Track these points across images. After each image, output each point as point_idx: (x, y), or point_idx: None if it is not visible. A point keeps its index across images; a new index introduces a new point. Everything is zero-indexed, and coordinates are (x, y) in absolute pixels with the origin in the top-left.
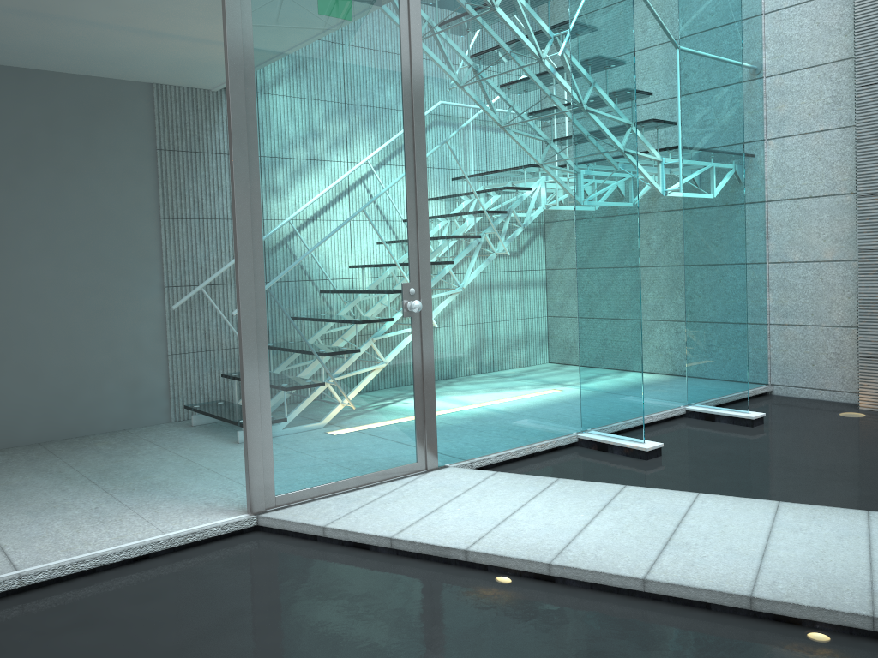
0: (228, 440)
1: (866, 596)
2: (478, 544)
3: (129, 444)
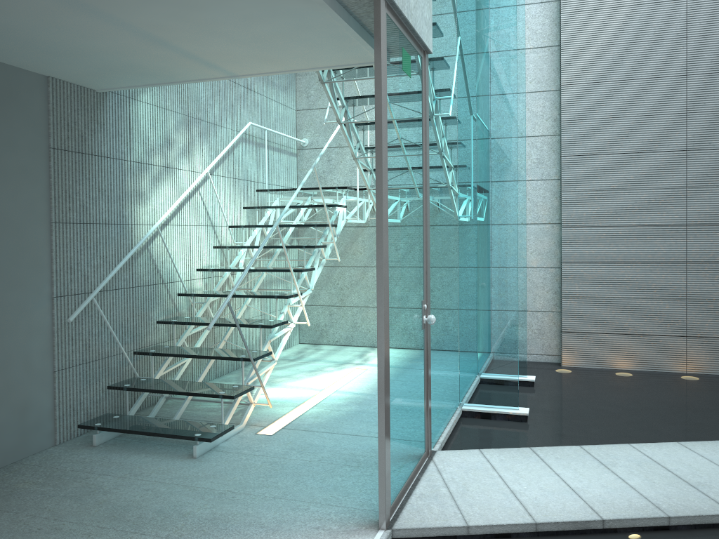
0: (177, 457)
1: None
2: (600, 513)
3: (65, 479)
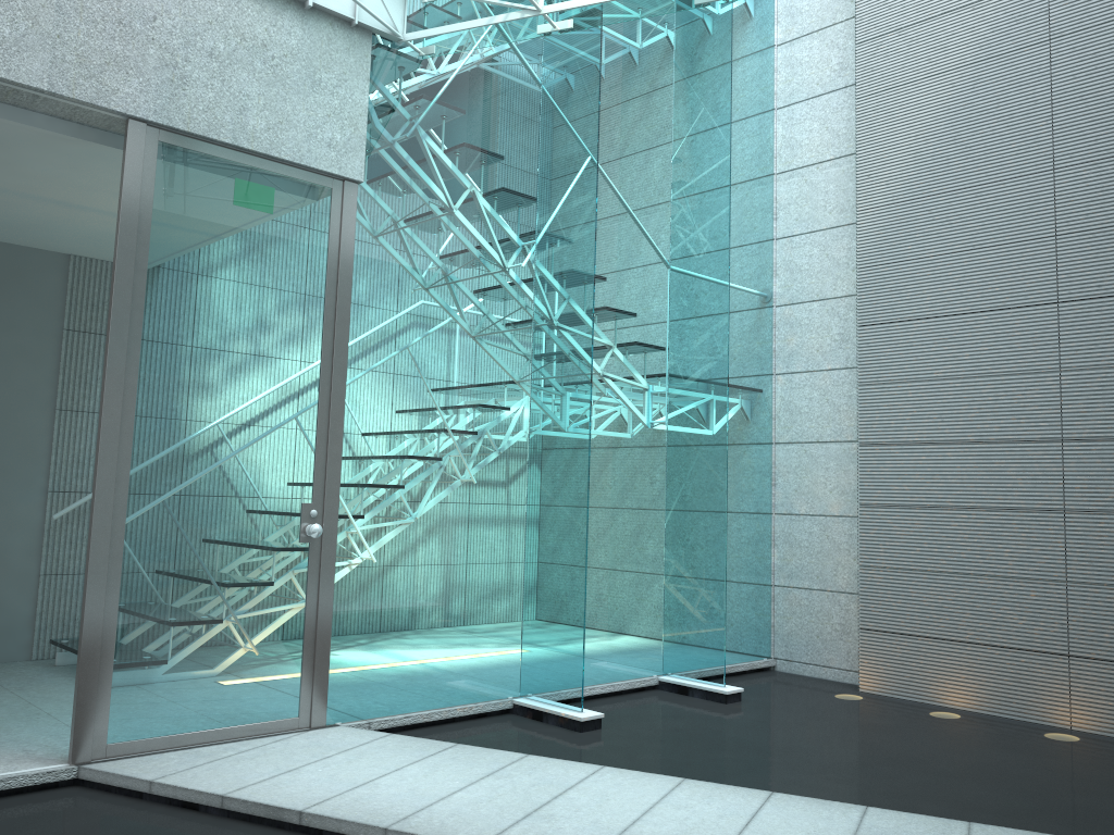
0: None
1: None
2: (319, 806)
3: None
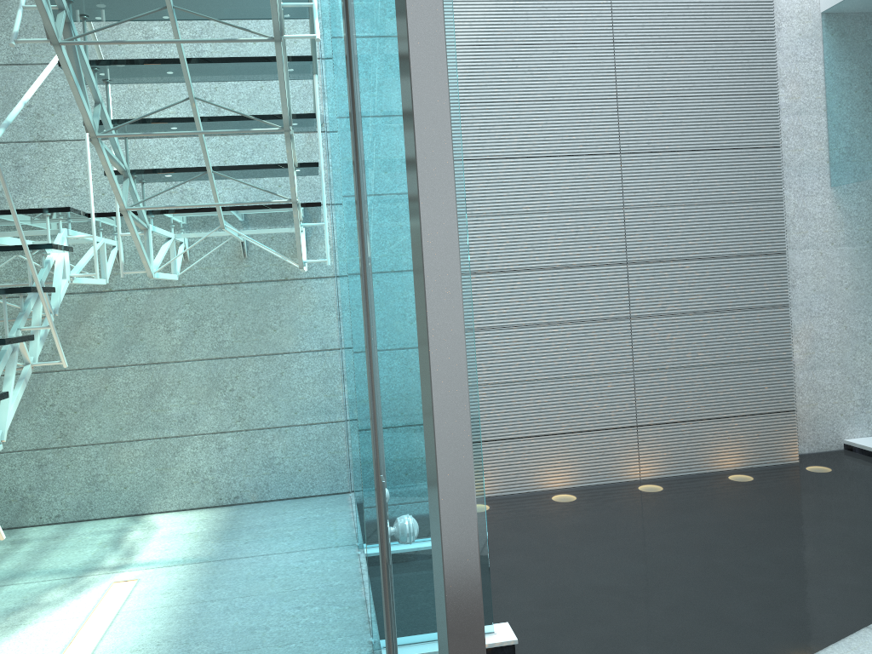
0: None
1: None
2: None
3: None
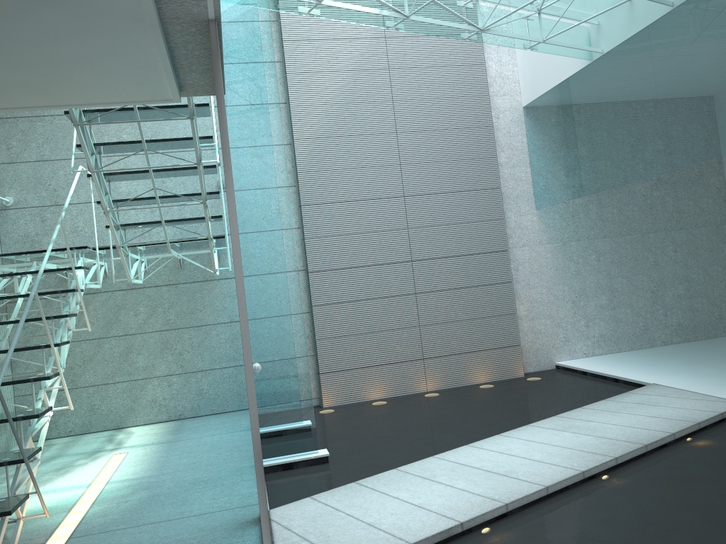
0: None
1: (595, 454)
2: (455, 518)
3: None
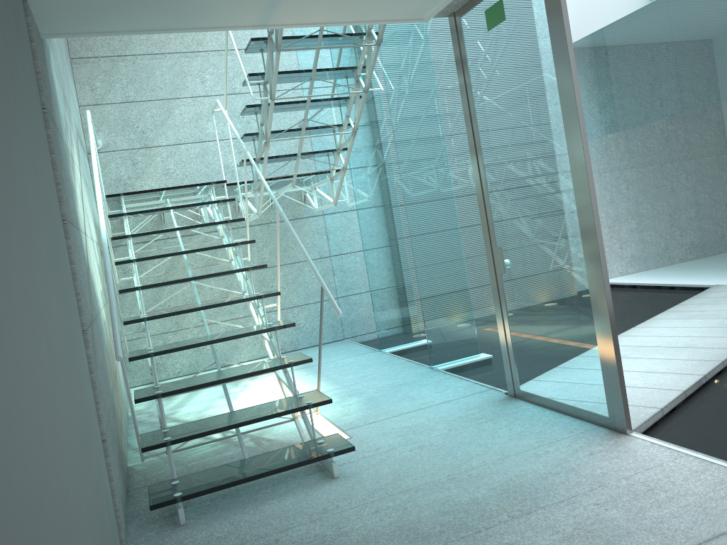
0: (315, 485)
1: None
2: (694, 373)
3: None
